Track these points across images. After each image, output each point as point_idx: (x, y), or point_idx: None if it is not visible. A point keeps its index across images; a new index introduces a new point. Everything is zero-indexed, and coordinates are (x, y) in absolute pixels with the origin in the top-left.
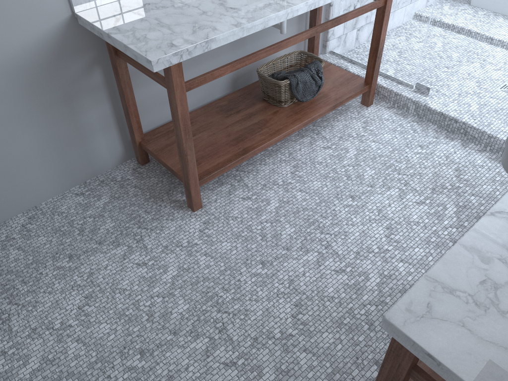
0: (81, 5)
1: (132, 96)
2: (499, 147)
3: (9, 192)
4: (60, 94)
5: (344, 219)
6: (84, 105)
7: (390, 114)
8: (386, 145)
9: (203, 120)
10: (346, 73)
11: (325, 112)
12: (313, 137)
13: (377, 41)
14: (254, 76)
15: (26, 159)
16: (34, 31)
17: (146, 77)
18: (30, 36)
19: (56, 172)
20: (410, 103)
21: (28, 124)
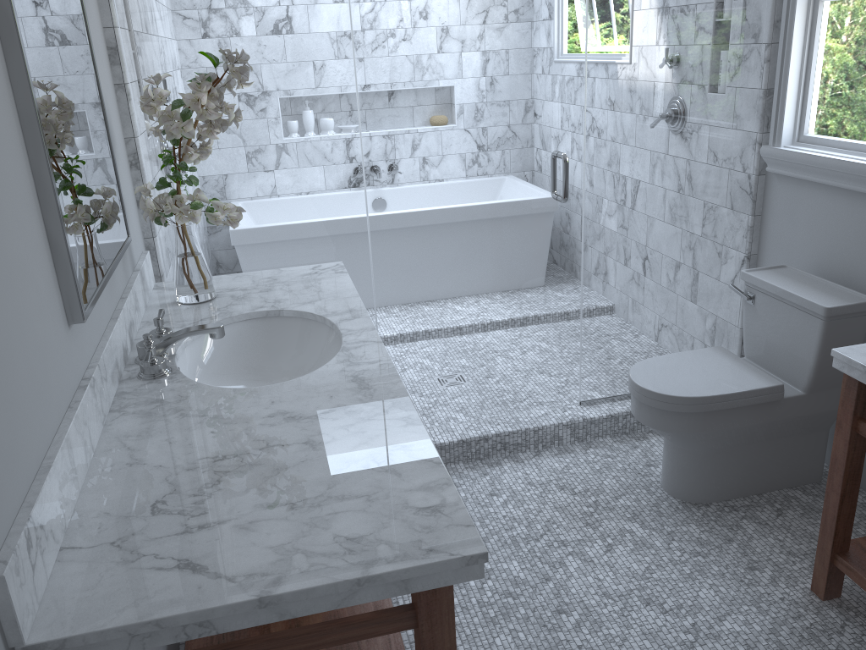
0: (27, 612)
1: None
2: (552, 436)
3: None
4: None
5: (607, 643)
6: None
7: None
8: None
9: None
10: None
11: None
12: None
13: None
14: None
15: None
16: None
17: None
18: None
19: None
20: None
21: None
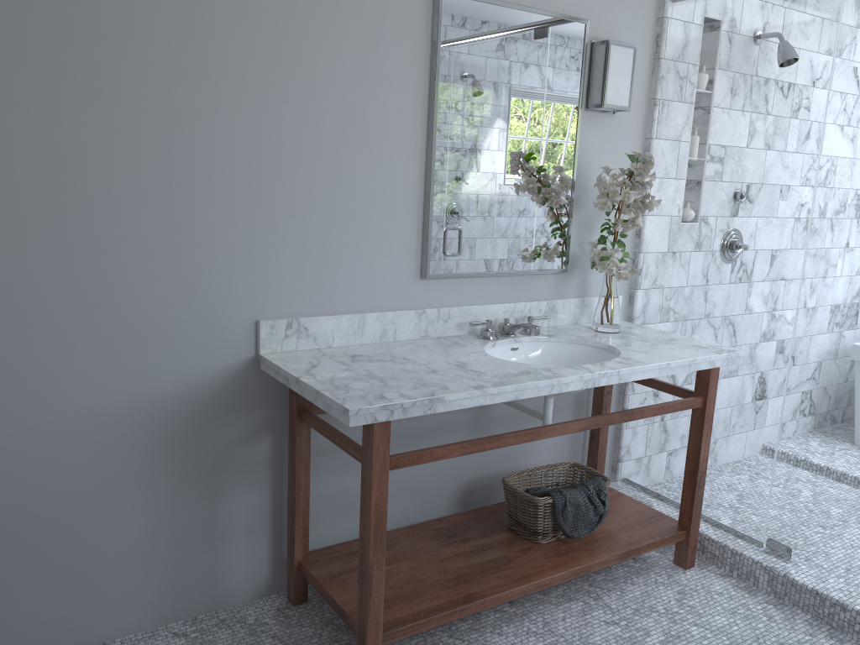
0: (270, 346)
1: (306, 483)
2: None
3: (75, 606)
4: (205, 461)
5: None
6: (232, 485)
7: (725, 585)
8: (718, 633)
9: (407, 544)
10: (647, 508)
11: (609, 560)
12: (588, 603)
13: (695, 459)
14: (498, 494)
15: (120, 554)
16: (199, 368)
17: (333, 461)
18: (192, 374)
19: (156, 587)
20: (759, 571)
21: (145, 497)
